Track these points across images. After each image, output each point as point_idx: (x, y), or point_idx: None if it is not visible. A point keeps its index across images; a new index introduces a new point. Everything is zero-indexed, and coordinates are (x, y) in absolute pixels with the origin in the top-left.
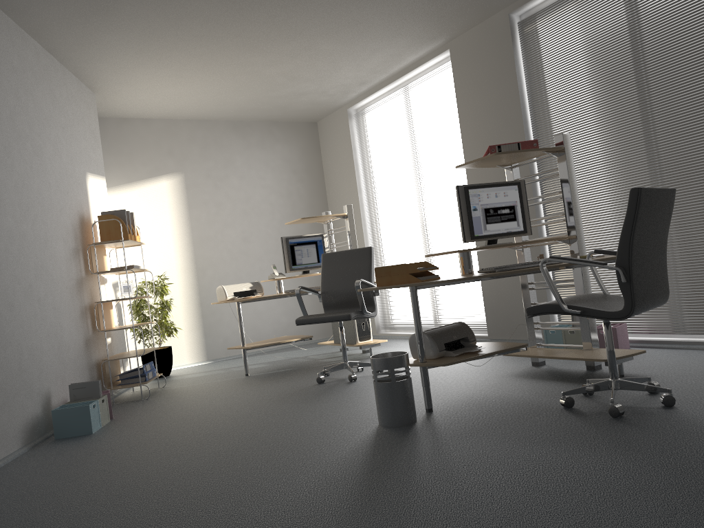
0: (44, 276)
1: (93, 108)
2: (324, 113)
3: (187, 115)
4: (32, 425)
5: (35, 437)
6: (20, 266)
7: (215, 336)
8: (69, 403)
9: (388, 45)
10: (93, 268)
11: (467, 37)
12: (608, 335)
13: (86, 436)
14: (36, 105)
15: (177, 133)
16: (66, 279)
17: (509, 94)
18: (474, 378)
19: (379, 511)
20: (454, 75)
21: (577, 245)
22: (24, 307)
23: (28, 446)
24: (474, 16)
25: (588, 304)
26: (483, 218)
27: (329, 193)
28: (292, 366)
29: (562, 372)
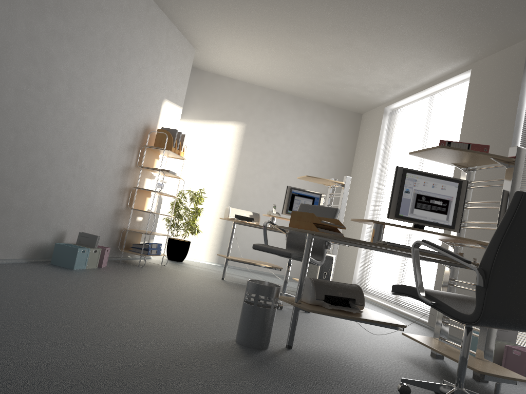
0: (93, 153)
1: (189, 58)
2: (367, 107)
3: (261, 82)
4: (39, 248)
5: (38, 257)
6: (73, 138)
7: None
8: (73, 244)
9: (416, 55)
10: (141, 163)
11: (488, 61)
12: (466, 340)
13: (67, 269)
14: (133, 39)
15: (251, 94)
16: (114, 162)
17: (508, 115)
18: (367, 343)
19: (106, 390)
20: (468, 92)
21: None
22: (64, 167)
23: (27, 260)
24: (496, 41)
25: (449, 300)
26: (413, 202)
27: (353, 170)
28: None
29: (447, 370)
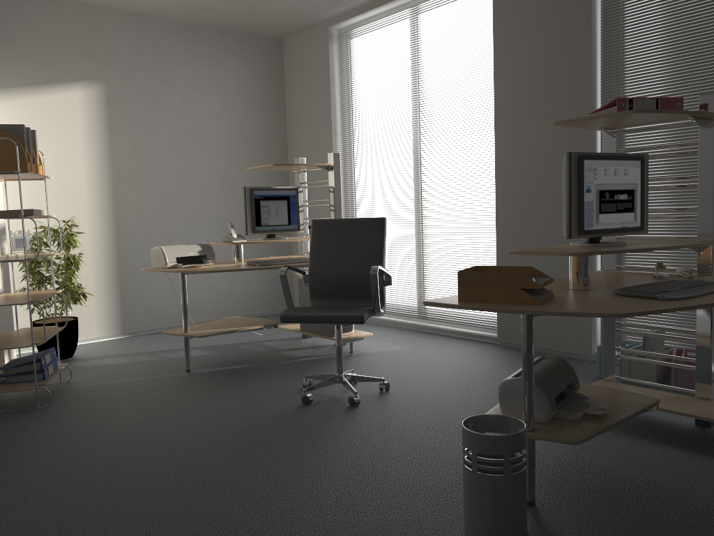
0: None
1: None
2: (296, 29)
3: (116, 2)
4: None
5: None
6: None
7: (135, 303)
8: None
9: None
10: None
11: None
12: None
13: None
14: None
15: (100, 25)
16: None
17: (576, 32)
18: None
19: None
20: None
21: (711, 255)
22: None
23: None
24: None
25: None
26: (597, 204)
27: (291, 132)
28: (248, 360)
29: (664, 426)
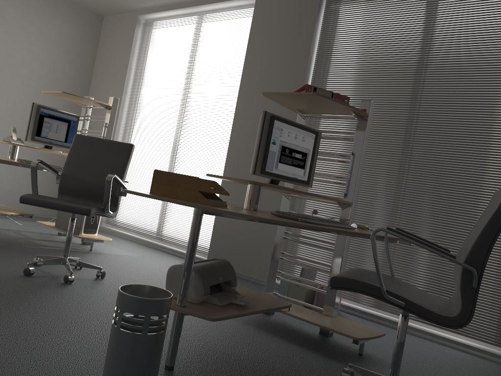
0: None
1: None
2: (115, 11)
3: None
4: None
5: None
6: None
7: None
8: None
9: None
10: None
11: None
12: (404, 330)
13: None
14: None
15: None
16: None
17: (300, 55)
18: None
19: None
20: (253, 21)
21: (350, 211)
22: None
23: None
24: None
25: (404, 293)
26: (278, 155)
27: (94, 84)
28: None
29: (297, 332)
